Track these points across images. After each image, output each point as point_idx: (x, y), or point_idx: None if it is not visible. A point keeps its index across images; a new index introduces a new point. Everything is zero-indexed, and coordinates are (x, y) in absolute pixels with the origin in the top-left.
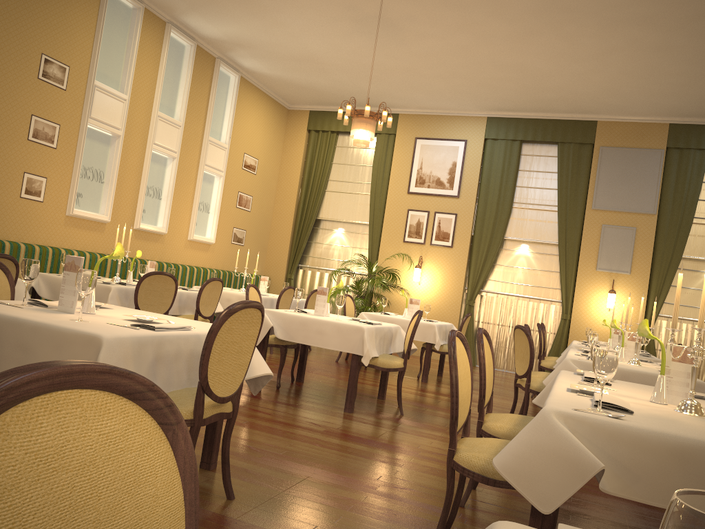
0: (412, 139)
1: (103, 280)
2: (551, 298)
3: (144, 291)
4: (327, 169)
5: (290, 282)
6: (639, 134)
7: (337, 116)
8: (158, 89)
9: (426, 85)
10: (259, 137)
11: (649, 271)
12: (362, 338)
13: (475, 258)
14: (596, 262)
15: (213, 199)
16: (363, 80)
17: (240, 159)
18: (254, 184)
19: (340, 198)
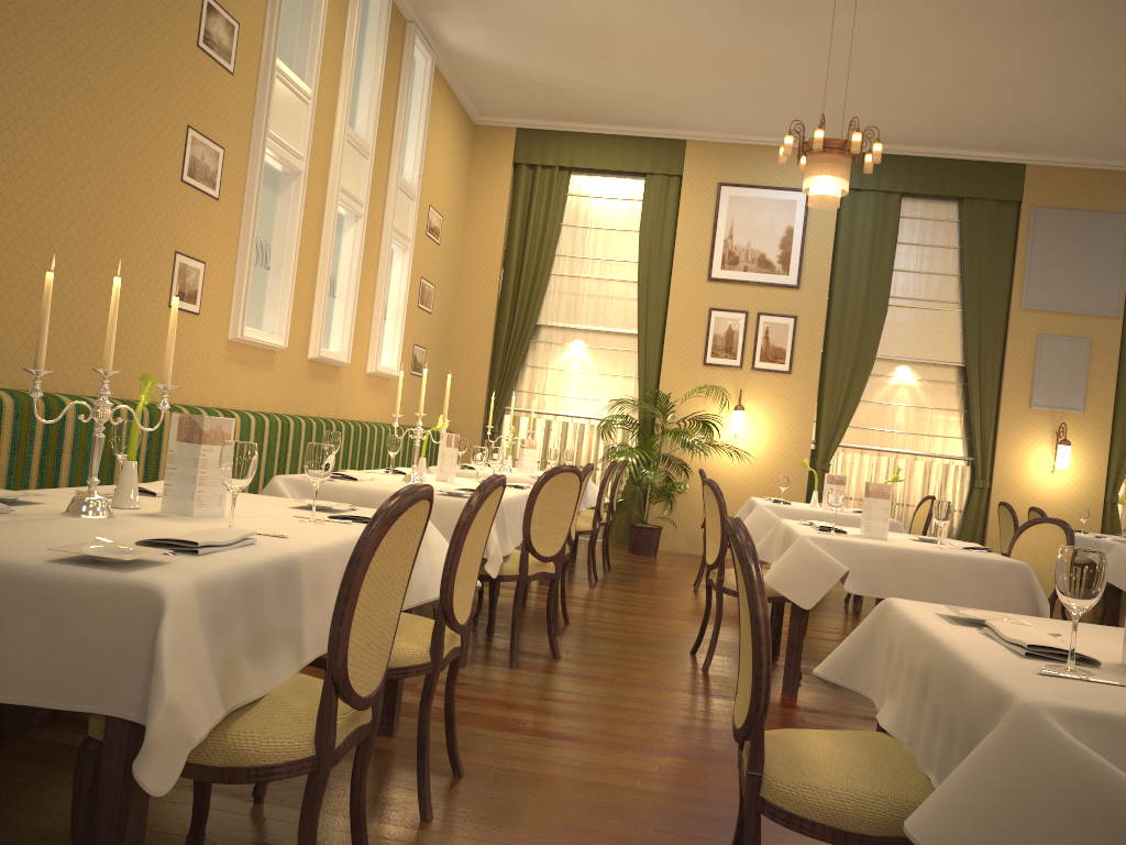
0: (713, 186)
1: (395, 482)
2: (952, 454)
3: (540, 507)
4: (554, 236)
5: (493, 438)
6: (1092, 188)
7: (570, 139)
8: (346, 80)
9: (778, 92)
10: (445, 175)
11: (1112, 407)
12: (1026, 585)
13: (830, 391)
14: (1030, 395)
15: (393, 293)
16: (665, 78)
17: (425, 217)
18: (437, 262)
19: (579, 288)
